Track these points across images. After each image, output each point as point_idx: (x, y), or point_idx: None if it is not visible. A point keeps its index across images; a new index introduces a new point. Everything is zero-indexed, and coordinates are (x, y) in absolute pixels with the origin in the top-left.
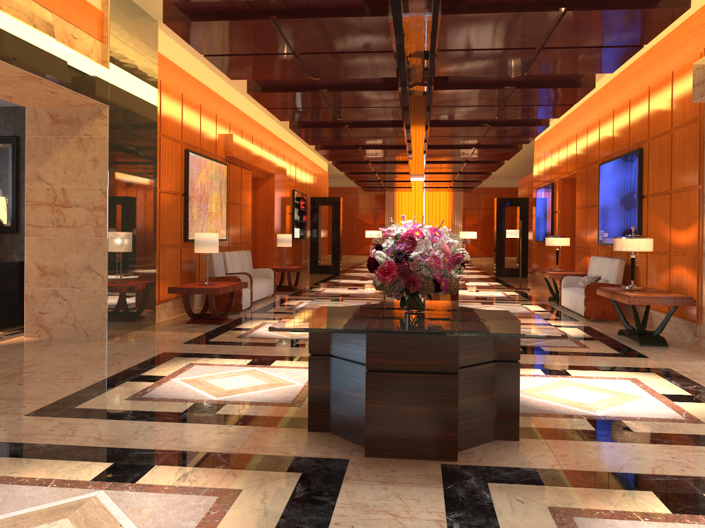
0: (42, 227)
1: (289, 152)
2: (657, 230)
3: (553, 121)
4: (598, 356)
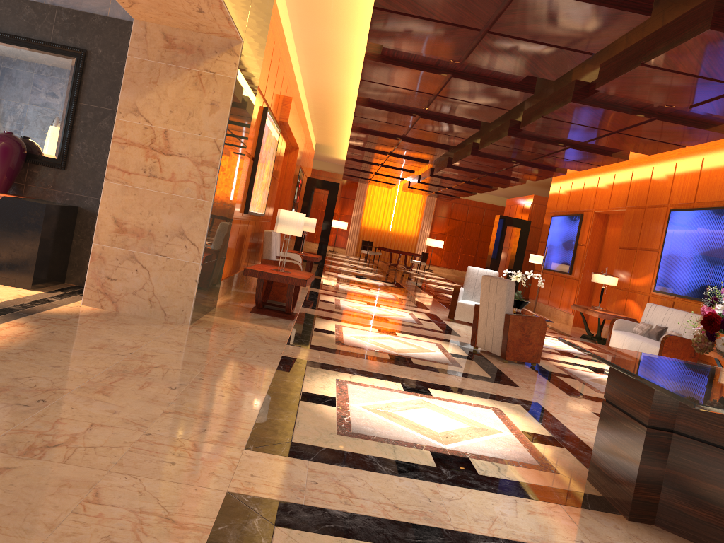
0: (129, 172)
1: (304, 125)
2: None
3: None
4: None
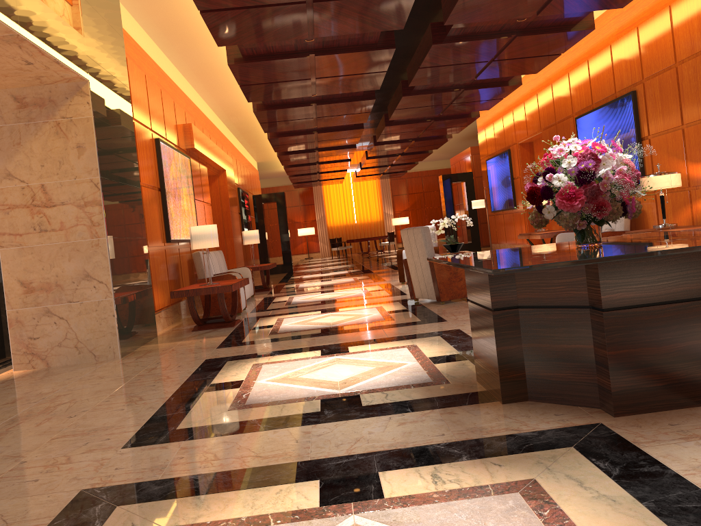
0: (20, 234)
1: (230, 148)
2: (667, 169)
3: None
4: None
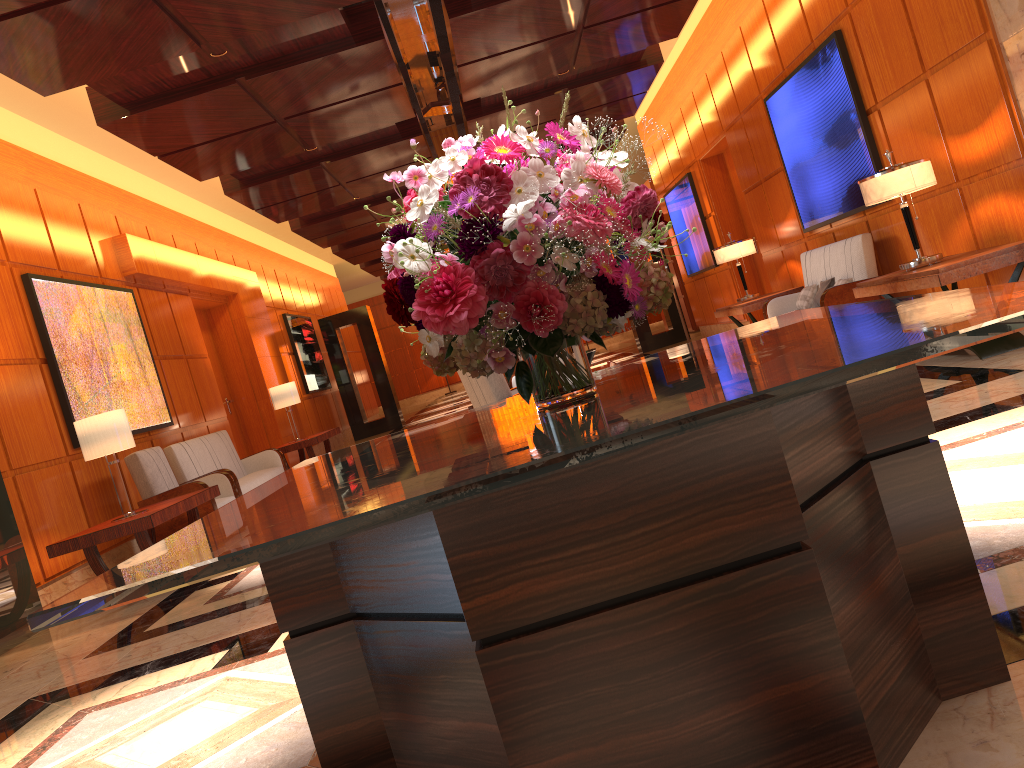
0: None
1: (257, 255)
2: (917, 157)
3: (659, 77)
4: (931, 399)
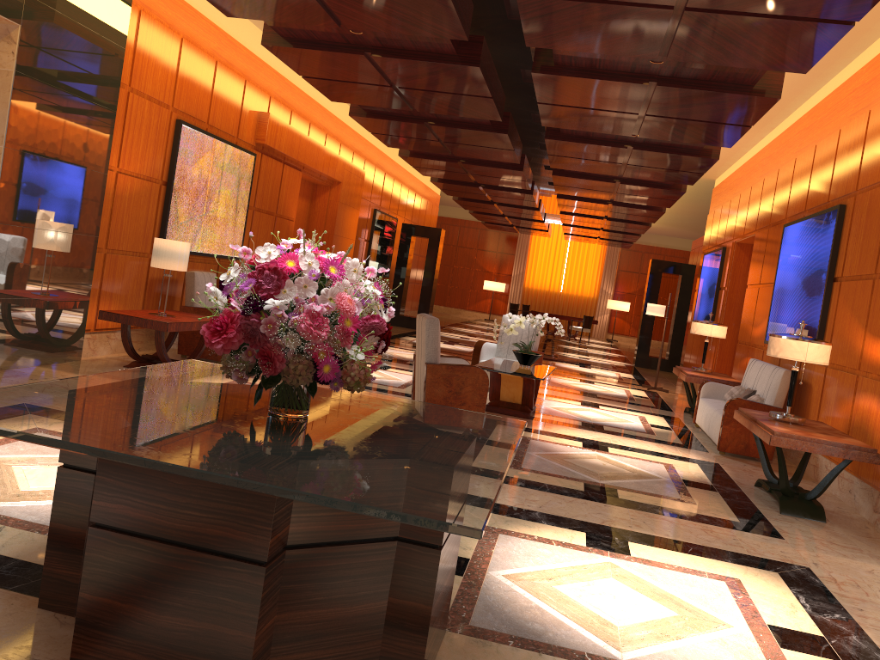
0: None
1: (375, 157)
2: (846, 334)
3: (740, 160)
4: (700, 522)
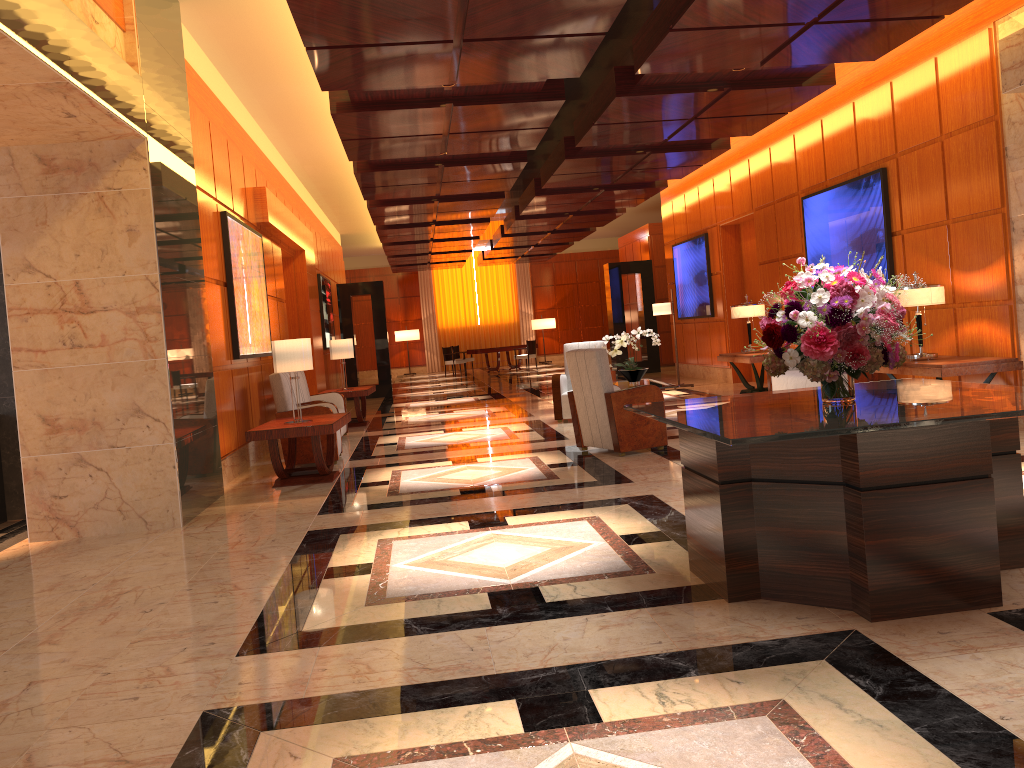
0: (44, 350)
1: (308, 216)
2: (925, 277)
3: None
4: None
